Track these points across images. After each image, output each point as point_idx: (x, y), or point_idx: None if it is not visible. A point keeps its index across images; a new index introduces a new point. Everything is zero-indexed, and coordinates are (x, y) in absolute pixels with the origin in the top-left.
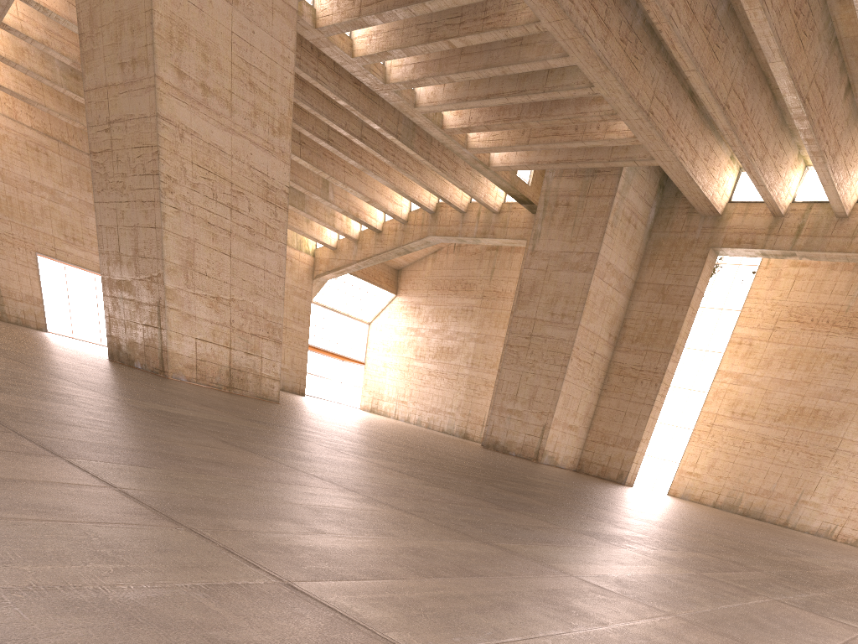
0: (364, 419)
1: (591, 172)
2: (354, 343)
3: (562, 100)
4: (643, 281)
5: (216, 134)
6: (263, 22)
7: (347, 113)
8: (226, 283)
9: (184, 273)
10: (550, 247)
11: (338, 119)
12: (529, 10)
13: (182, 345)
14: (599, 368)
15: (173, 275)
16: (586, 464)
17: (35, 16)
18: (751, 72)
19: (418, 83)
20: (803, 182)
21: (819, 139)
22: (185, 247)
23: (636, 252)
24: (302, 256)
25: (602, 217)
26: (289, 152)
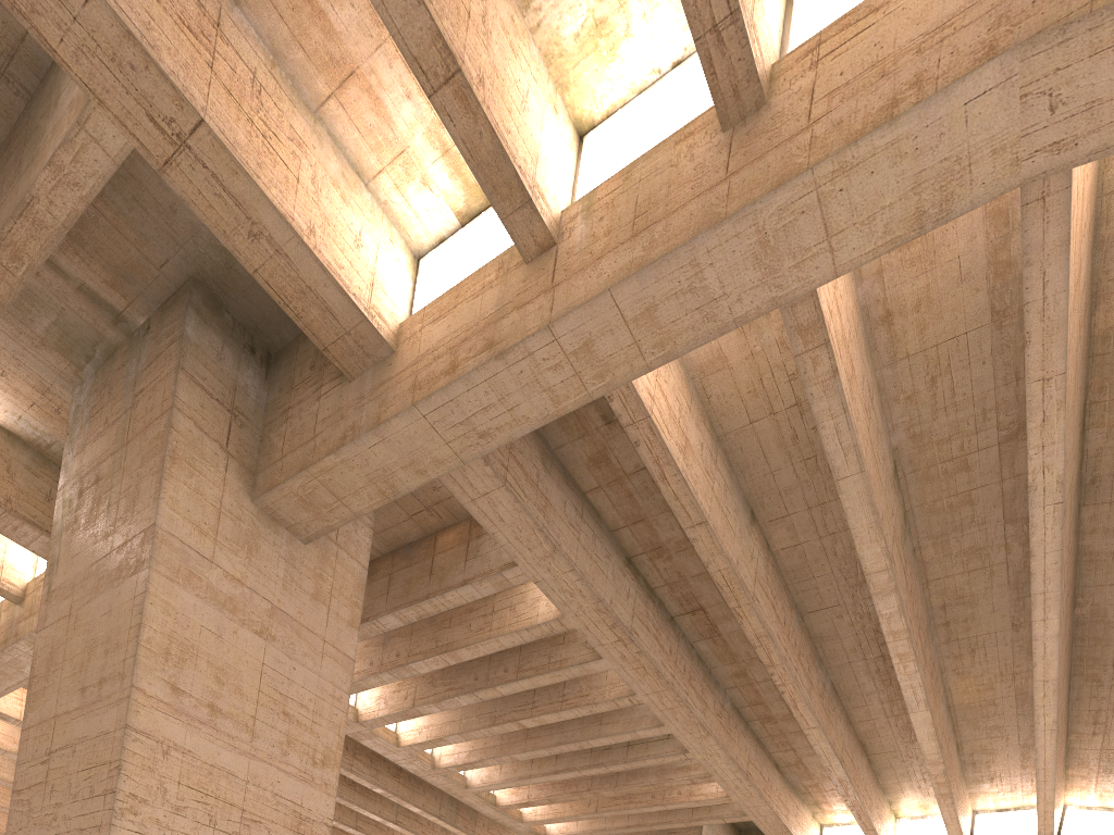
0: None
1: (666, 833)
2: None
3: (640, 771)
4: None
5: (225, 756)
6: (309, 661)
7: (381, 803)
8: None
9: None
10: None
11: (371, 807)
12: (619, 688)
13: None
14: None
15: None
16: None
17: (16, 734)
18: (853, 738)
19: (474, 764)
20: (898, 829)
21: (950, 782)
22: None
23: None
24: None
25: None
26: (335, 784)
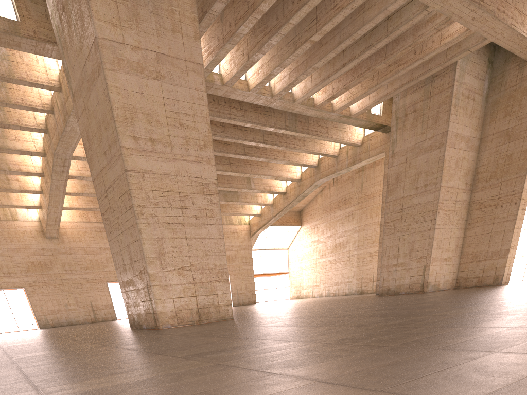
0: (292, 307)
1: (430, 79)
2: (280, 263)
3: (401, 37)
4: (487, 135)
5: (164, 166)
6: (182, 82)
7: (253, 131)
8: (186, 256)
9: (159, 261)
10: (406, 145)
11: (248, 137)
12: None
13: (165, 306)
14: (461, 210)
15: (152, 264)
16: (463, 281)
17: (86, 165)
18: None
19: (293, 84)
20: None
21: None
22: (157, 244)
23: (477, 117)
24: (242, 227)
25: (446, 104)
26: (213, 156)
